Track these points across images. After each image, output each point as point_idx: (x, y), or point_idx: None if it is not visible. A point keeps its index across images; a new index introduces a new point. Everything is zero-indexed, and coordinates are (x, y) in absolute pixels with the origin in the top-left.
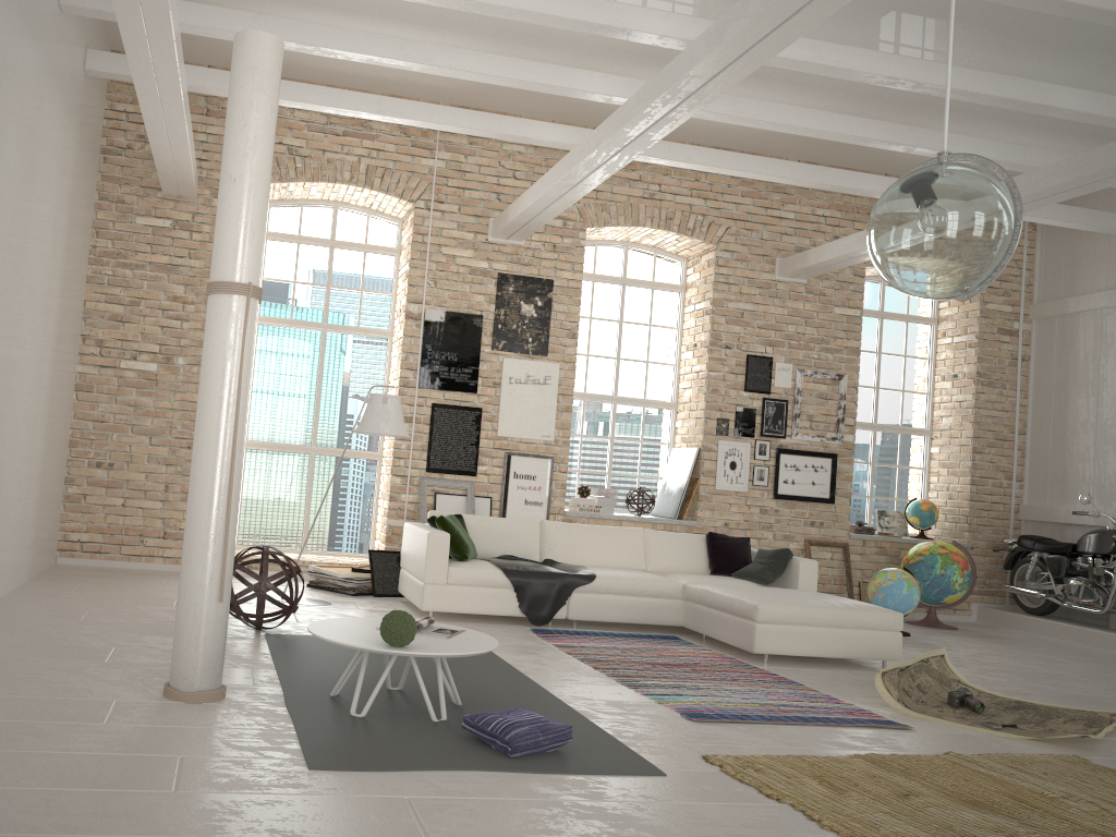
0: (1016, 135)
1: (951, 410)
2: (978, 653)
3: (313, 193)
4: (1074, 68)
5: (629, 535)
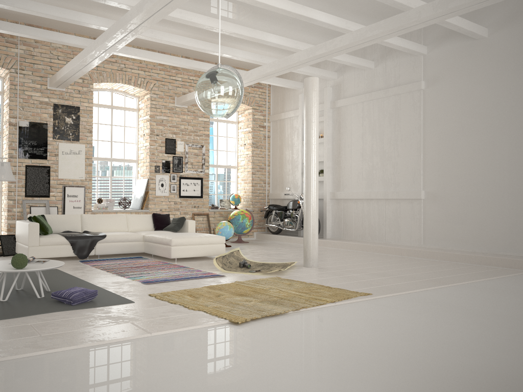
0: (260, 50)
1: (244, 158)
2: (254, 249)
3: None
4: (276, 26)
5: (120, 217)
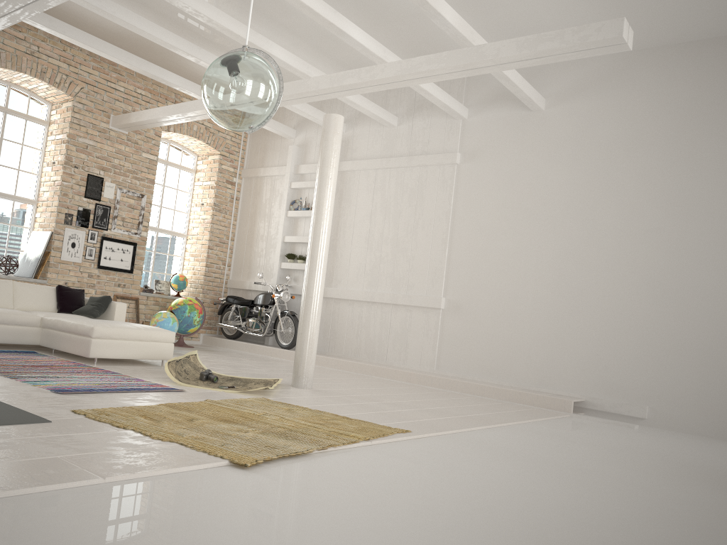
0: None
1: (199, 224)
2: (207, 357)
3: None
4: (280, 38)
5: (3, 285)
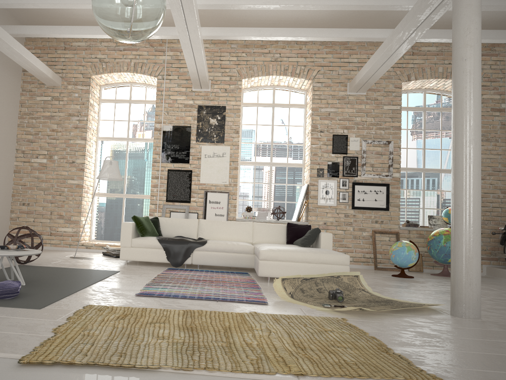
0: None
1: None
2: (437, 285)
3: (117, 79)
4: None
5: (244, 225)
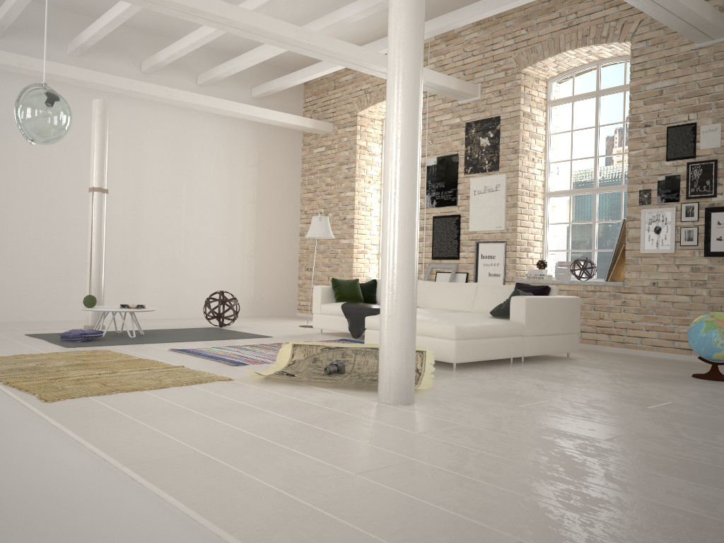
0: None
1: None
2: (695, 390)
3: None
4: None
5: (464, 288)
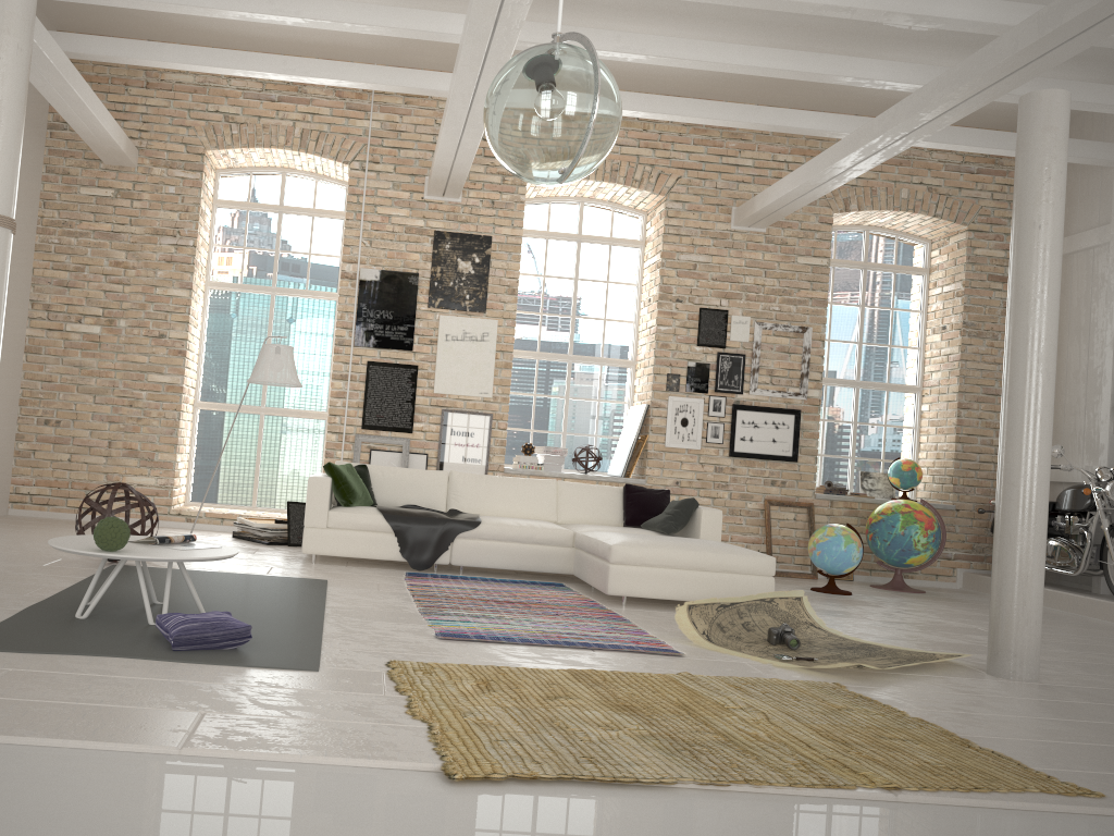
0: None
1: (940, 364)
2: (905, 610)
3: (257, 160)
4: None
5: (540, 487)
